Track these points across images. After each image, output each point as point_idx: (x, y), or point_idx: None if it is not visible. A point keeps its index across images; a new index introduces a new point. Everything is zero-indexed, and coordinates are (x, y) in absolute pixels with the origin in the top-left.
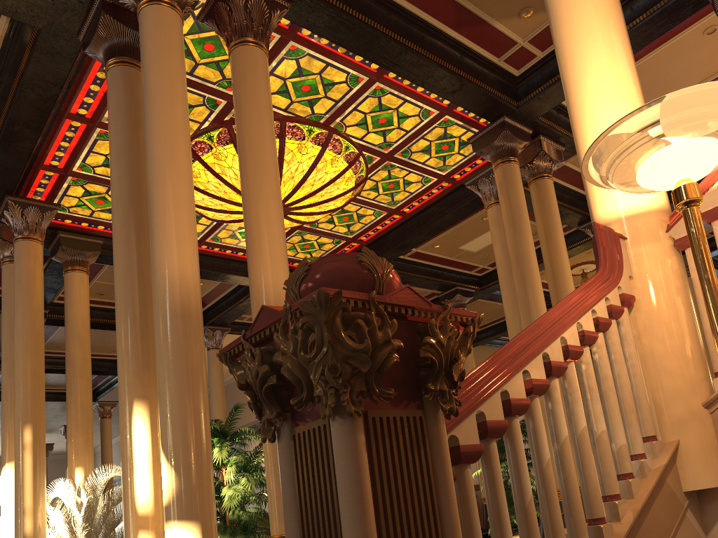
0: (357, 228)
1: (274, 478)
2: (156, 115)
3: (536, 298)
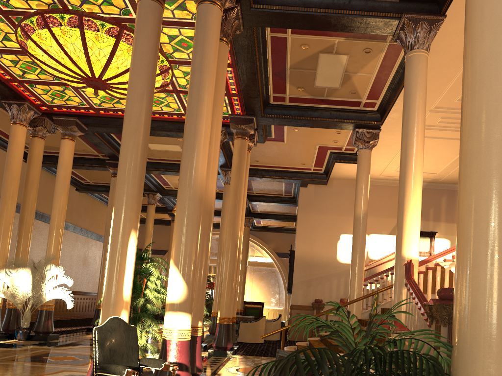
0: (106, 106)
1: (195, 295)
2: (209, 77)
3: (239, 217)
